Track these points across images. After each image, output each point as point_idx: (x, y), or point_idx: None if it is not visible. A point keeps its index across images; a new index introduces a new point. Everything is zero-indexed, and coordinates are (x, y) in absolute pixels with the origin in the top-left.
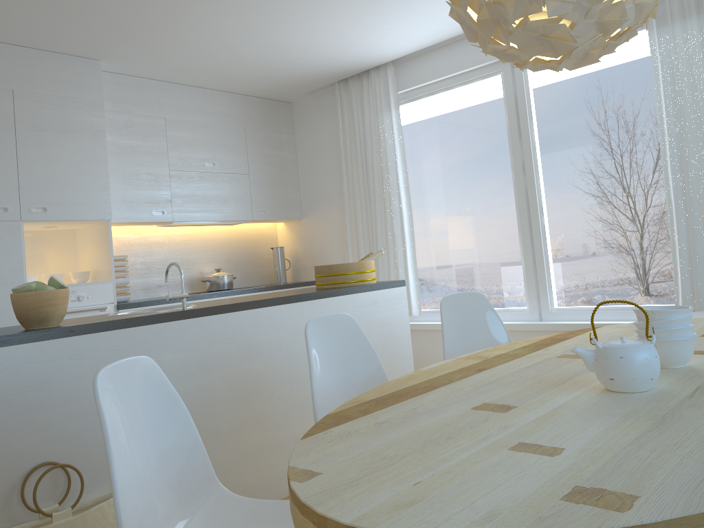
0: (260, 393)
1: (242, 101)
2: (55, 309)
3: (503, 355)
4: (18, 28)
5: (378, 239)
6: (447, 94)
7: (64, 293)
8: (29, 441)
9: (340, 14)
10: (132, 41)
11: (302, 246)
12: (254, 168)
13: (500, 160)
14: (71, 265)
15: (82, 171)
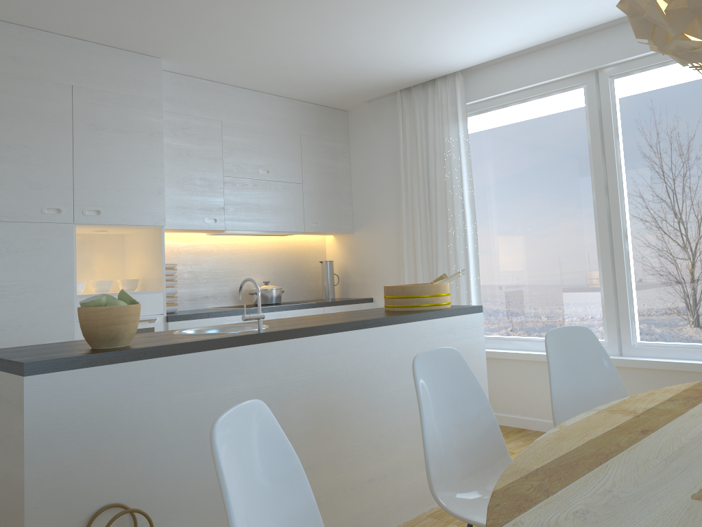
0: (335, 428)
1: (298, 107)
2: (126, 327)
3: (654, 410)
4: (82, 20)
5: (438, 258)
6: (521, 107)
7: (136, 309)
8: (94, 479)
9: (420, 16)
10: (197, 39)
11: (352, 261)
12: (308, 178)
13: (578, 179)
14: (119, 271)
15: (137, 173)
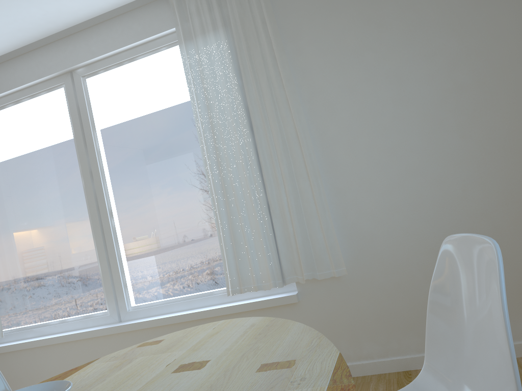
0: None
1: None
2: None
3: None
4: None
5: None
6: (17, 108)
7: None
8: None
9: None
10: None
11: None
12: None
13: (71, 169)
14: None
15: None
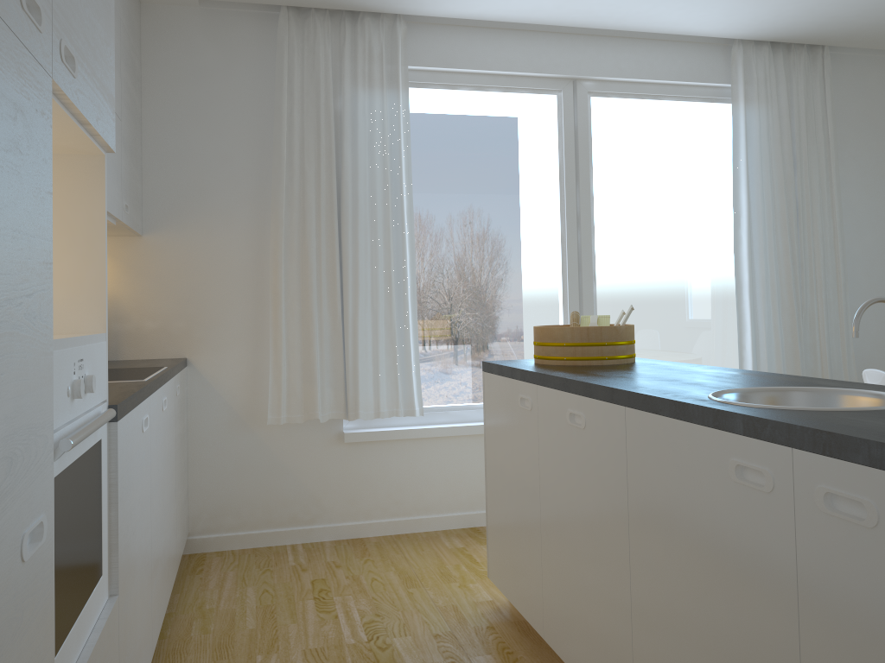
0: None
1: None
2: None
3: None
4: None
5: (360, 292)
6: (475, 96)
7: None
8: None
9: None
10: None
11: (134, 289)
12: (124, 112)
13: (543, 204)
14: None
15: None
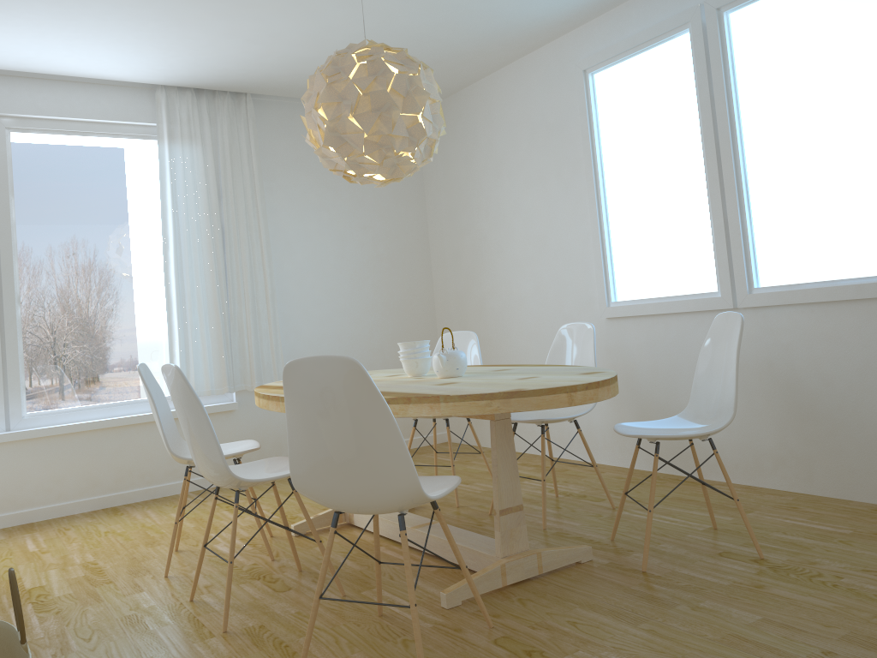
0: None
1: None
2: None
3: None
4: None
5: None
6: None
7: None
8: None
9: None
10: None
11: None
12: None
13: None
14: None
15: None
